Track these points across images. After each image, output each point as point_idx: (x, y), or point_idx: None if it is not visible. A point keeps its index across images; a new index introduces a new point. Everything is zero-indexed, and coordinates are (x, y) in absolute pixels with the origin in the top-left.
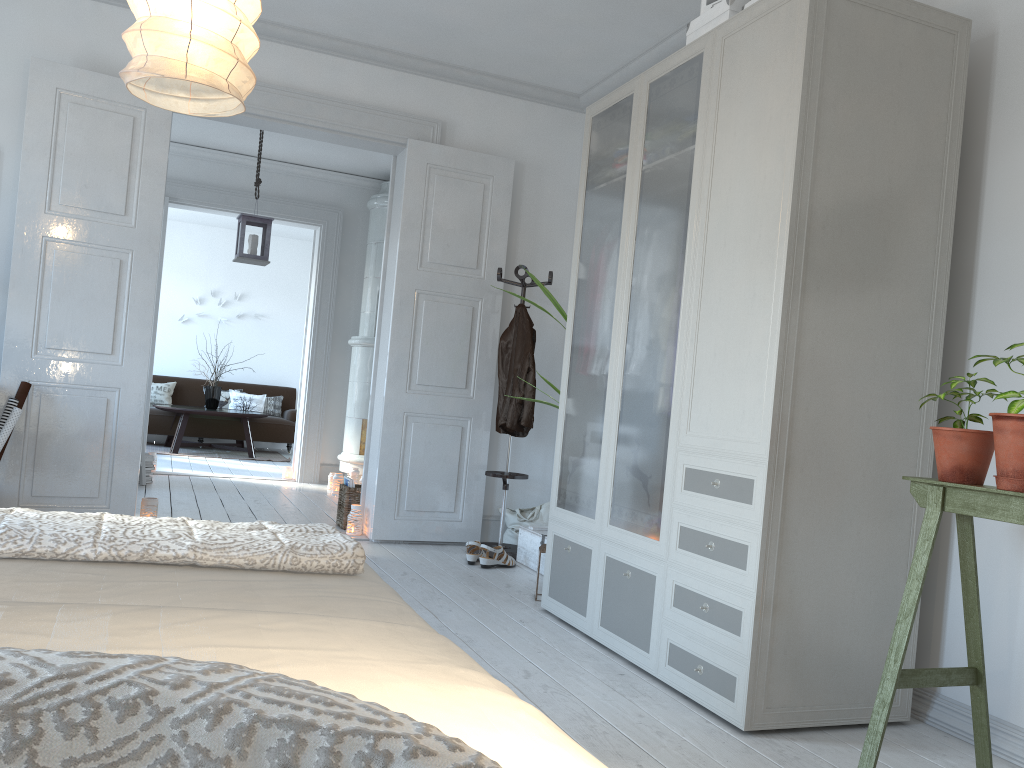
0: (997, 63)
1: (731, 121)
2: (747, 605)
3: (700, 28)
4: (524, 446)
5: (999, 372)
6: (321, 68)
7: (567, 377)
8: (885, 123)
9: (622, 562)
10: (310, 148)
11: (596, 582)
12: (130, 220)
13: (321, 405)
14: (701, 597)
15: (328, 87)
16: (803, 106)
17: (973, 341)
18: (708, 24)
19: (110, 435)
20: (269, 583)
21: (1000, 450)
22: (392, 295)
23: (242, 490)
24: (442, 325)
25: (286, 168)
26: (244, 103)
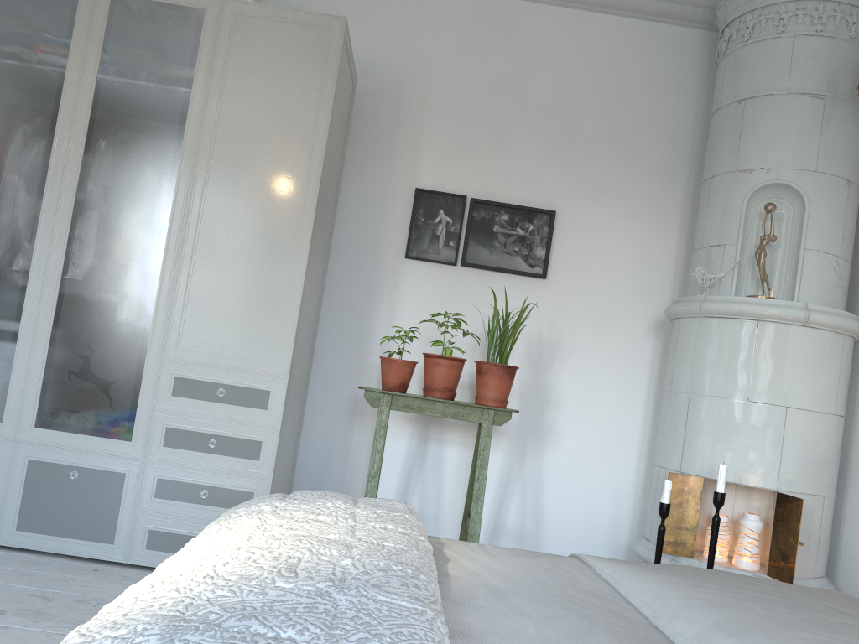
0: (354, 110)
1: (245, 91)
2: (261, 487)
3: None
4: None
5: (344, 312)
6: None
7: None
8: (337, 138)
9: (62, 464)
10: None
11: (8, 487)
12: None
13: None
14: (197, 486)
15: None
16: (331, 117)
17: (326, 288)
18: None
19: None
20: (460, 554)
21: (437, 375)
22: None
23: None
24: None
25: None
26: None
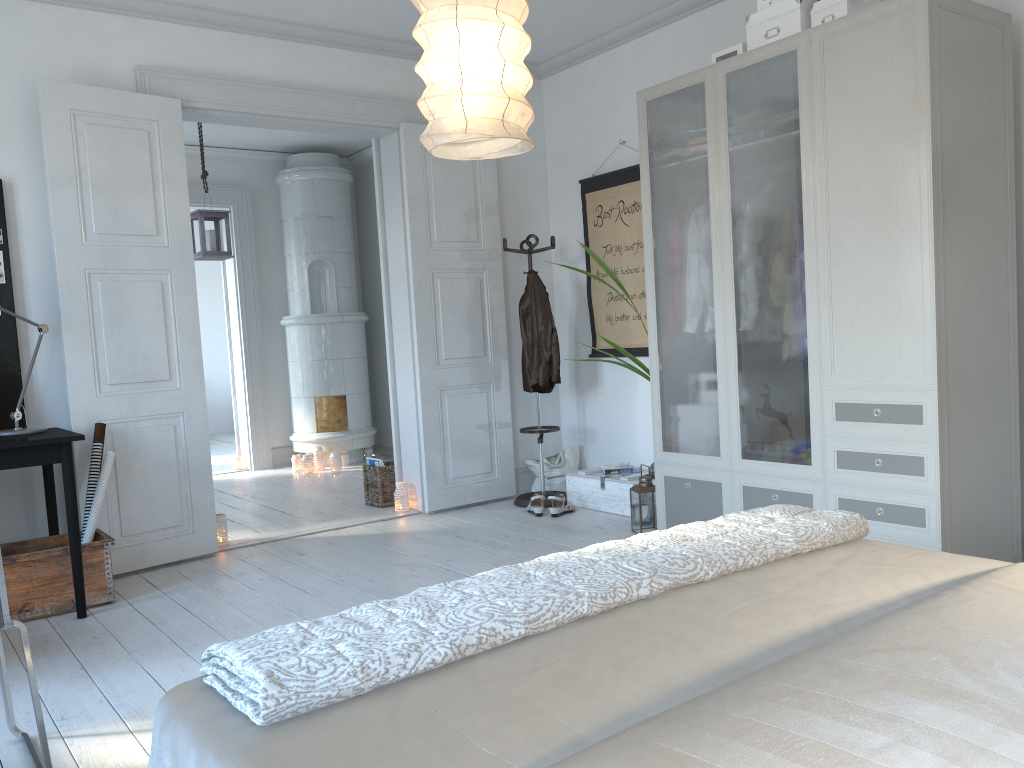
0: None
1: (844, 111)
2: (930, 503)
3: (764, 22)
4: (535, 400)
5: None
6: (309, 59)
7: (656, 337)
8: (973, 107)
9: (765, 488)
10: (223, 129)
11: (733, 509)
12: (163, 239)
13: (262, 390)
14: (872, 504)
15: (319, 78)
16: (931, 102)
17: None
18: (774, 19)
19: (182, 461)
20: (859, 556)
21: None
22: (406, 277)
23: (221, 489)
24: (457, 300)
25: (186, 151)
26: (247, 104)
